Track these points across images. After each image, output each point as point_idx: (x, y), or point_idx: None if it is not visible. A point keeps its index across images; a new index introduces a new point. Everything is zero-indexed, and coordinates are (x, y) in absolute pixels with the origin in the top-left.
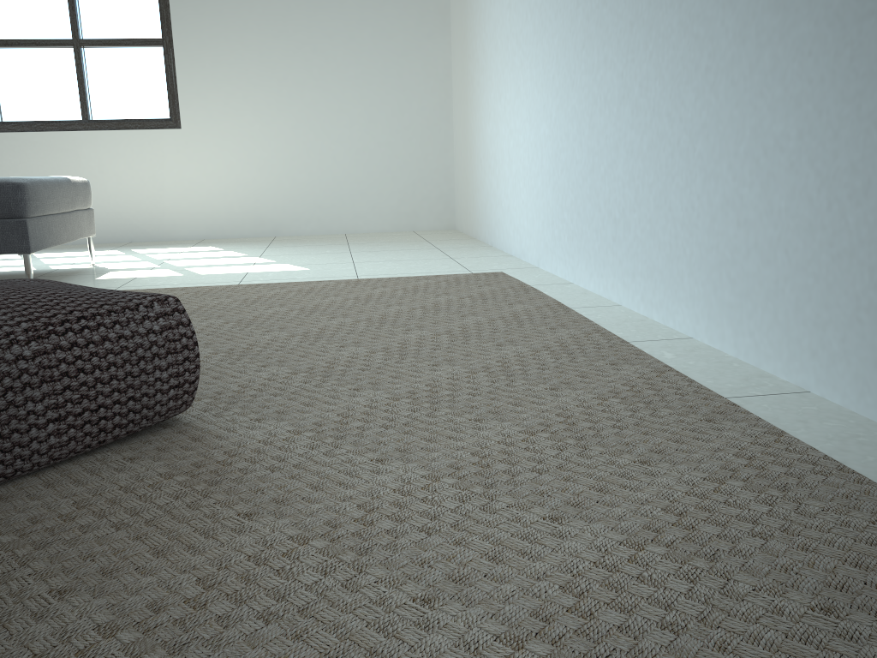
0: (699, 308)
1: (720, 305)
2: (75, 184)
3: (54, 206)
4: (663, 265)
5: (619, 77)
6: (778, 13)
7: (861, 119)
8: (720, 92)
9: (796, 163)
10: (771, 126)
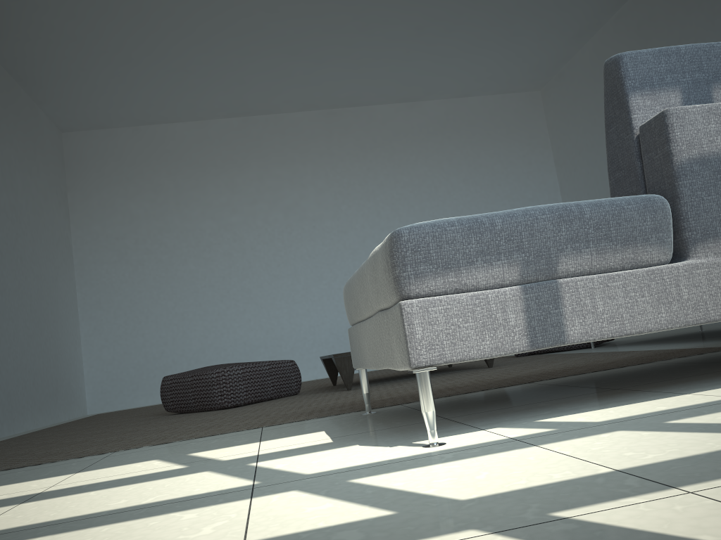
0: None
1: None
2: (370, 261)
3: (356, 309)
4: None
5: None
6: None
7: None
8: None
9: None
10: None
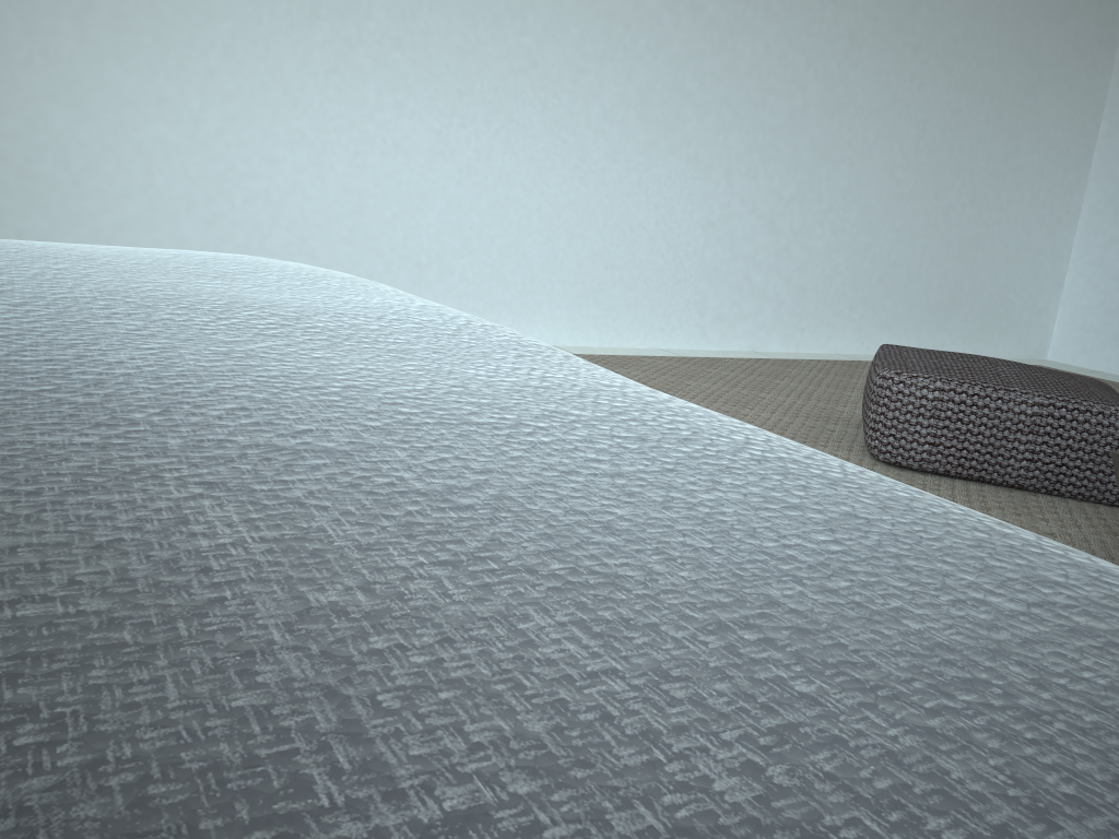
0: (561, 324)
1: (586, 318)
2: None
3: None
4: (512, 299)
5: (433, 133)
6: (644, 156)
7: (693, 222)
8: (590, 185)
9: (653, 237)
10: (636, 215)
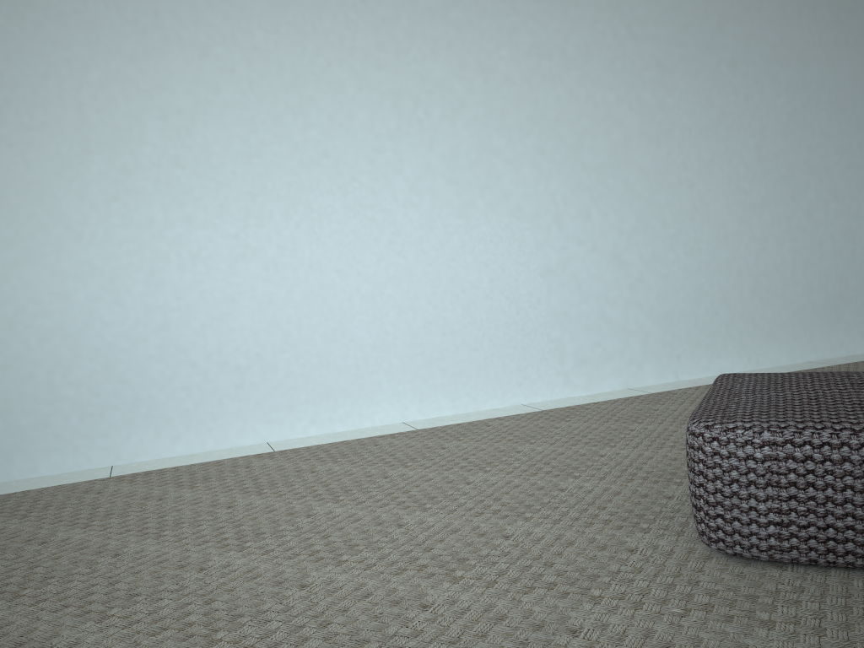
0: (407, 398)
1: (433, 388)
2: None
3: None
4: (347, 383)
5: (230, 237)
6: (462, 218)
7: (530, 272)
8: (410, 257)
9: (490, 294)
10: (466, 276)
